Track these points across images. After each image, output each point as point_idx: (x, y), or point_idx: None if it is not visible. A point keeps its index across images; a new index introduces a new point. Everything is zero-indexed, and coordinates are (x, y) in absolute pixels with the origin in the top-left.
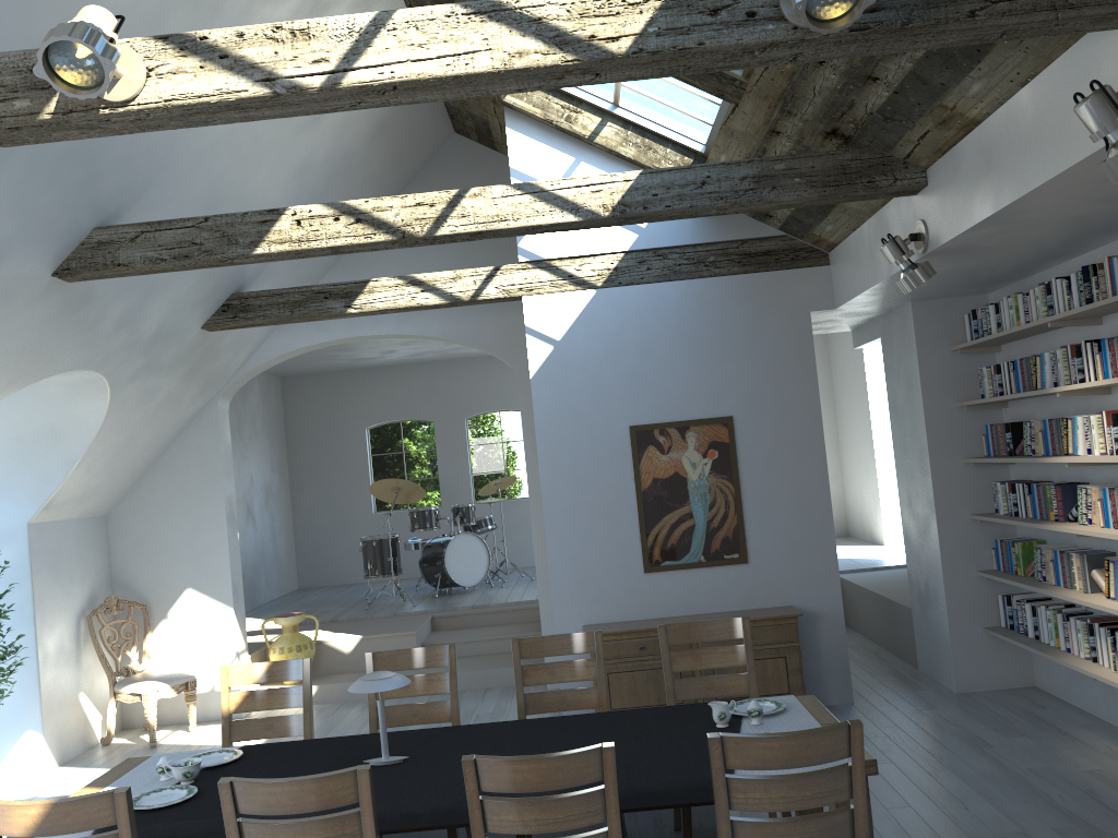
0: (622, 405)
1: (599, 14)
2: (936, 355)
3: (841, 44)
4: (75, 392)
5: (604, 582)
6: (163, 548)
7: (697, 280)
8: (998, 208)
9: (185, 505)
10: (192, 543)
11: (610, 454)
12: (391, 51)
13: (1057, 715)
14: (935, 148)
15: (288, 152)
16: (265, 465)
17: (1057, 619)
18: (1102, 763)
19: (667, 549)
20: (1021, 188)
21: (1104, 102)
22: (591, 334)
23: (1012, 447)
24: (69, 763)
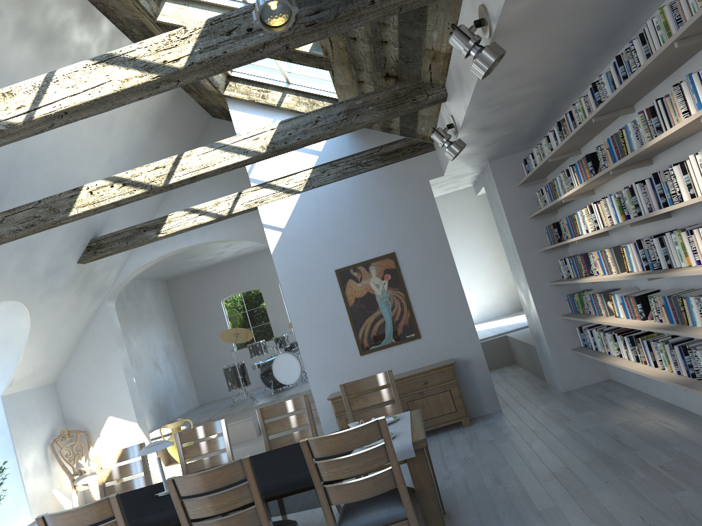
0: (328, 258)
1: (166, 48)
2: (509, 190)
3: (306, 34)
4: (8, 314)
5: (338, 365)
6: (90, 395)
7: (358, 176)
8: (469, 102)
9: (98, 368)
10: (107, 390)
11: (327, 289)
12: (57, 93)
13: (615, 393)
14: (440, 73)
15: (97, 151)
16: (163, 335)
17: (601, 335)
18: (629, 417)
19: (371, 339)
20: (471, 88)
21: (460, 35)
22: (302, 220)
23: (559, 237)
24: None
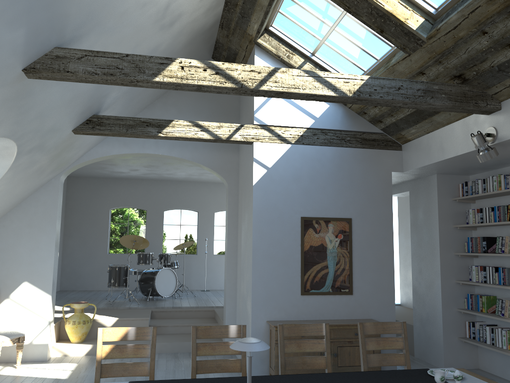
0: (298, 205)
1: None
2: (445, 201)
3: None
4: None
5: (280, 298)
6: (13, 256)
7: (340, 148)
8: None
9: (31, 233)
10: (32, 256)
11: (290, 230)
12: None
13: None
14: None
15: (153, 38)
16: None
17: None
18: None
19: (313, 283)
20: None
21: None
22: (286, 166)
23: (486, 249)
24: None
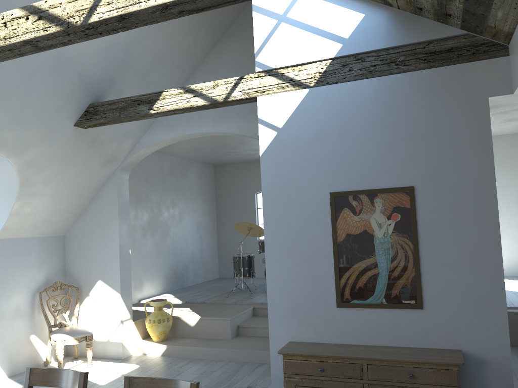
0: (325, 176)
1: None
2: None
3: None
4: None
5: (306, 310)
6: (88, 256)
7: (388, 77)
8: None
9: (99, 232)
10: (102, 254)
11: (315, 213)
12: None
13: None
14: None
15: None
16: (198, 211)
17: None
18: None
19: (355, 290)
20: None
21: None
22: (304, 122)
23: None
24: (15, 376)
